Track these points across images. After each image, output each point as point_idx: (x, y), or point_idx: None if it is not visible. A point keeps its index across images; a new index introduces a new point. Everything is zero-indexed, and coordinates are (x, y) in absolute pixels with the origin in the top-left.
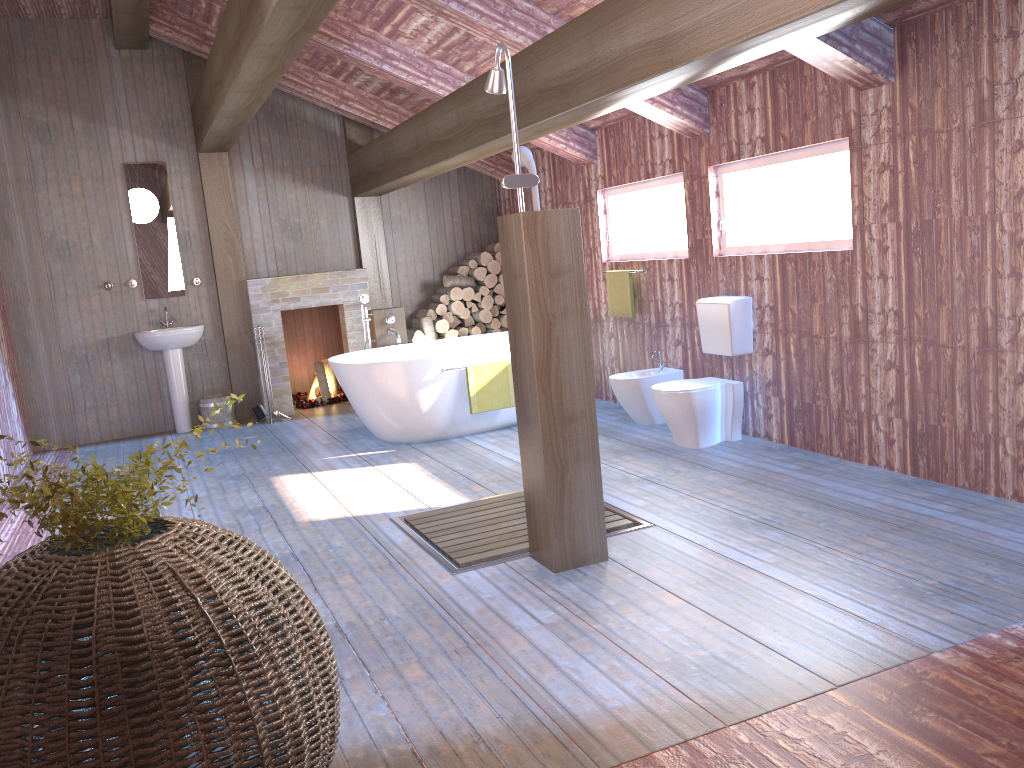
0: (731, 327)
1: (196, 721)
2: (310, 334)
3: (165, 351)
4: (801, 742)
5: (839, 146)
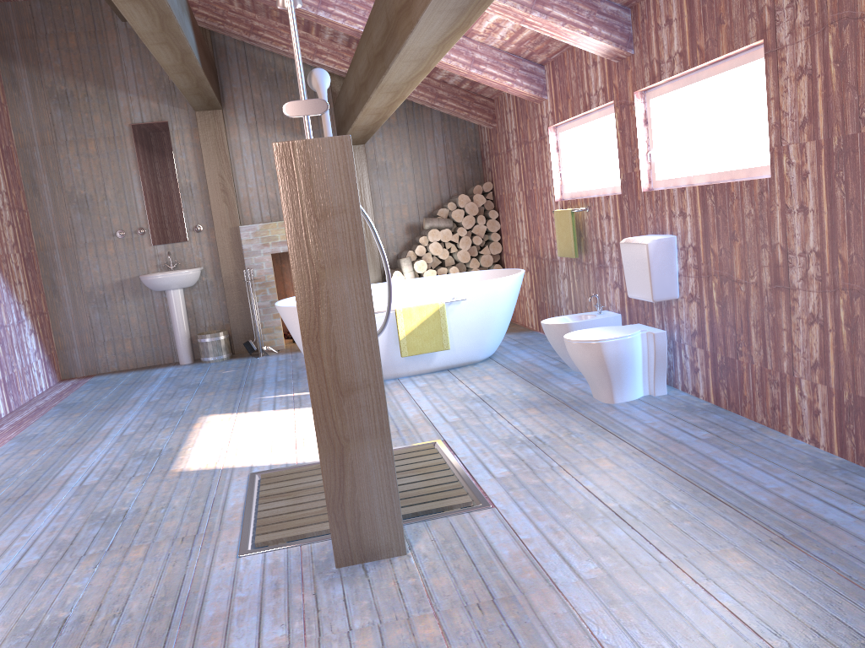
0: (651, 270)
1: None
2: None
3: (167, 291)
4: None
5: (758, 52)
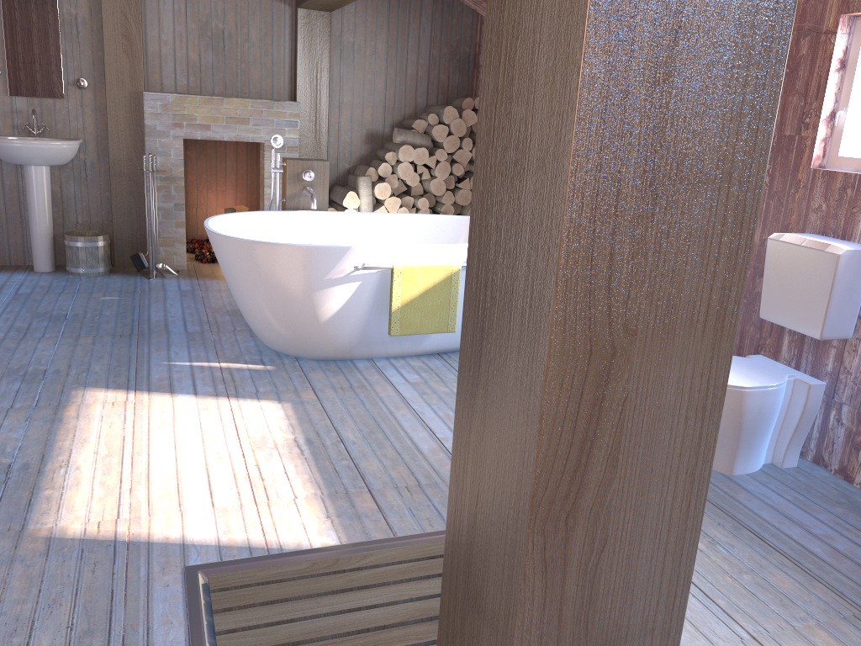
0: (832, 294)
1: None
2: (233, 171)
3: (25, 166)
4: None
5: None
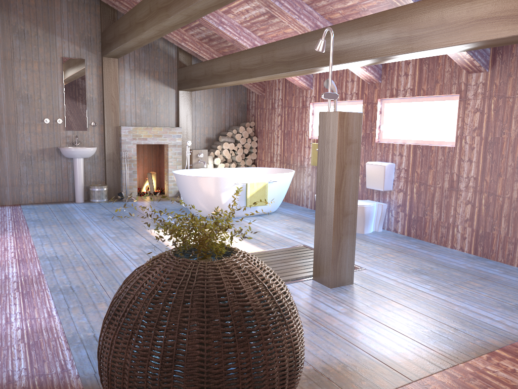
0: (384, 177)
1: (274, 346)
2: (142, 158)
3: (75, 159)
4: (497, 372)
5: (452, 97)
